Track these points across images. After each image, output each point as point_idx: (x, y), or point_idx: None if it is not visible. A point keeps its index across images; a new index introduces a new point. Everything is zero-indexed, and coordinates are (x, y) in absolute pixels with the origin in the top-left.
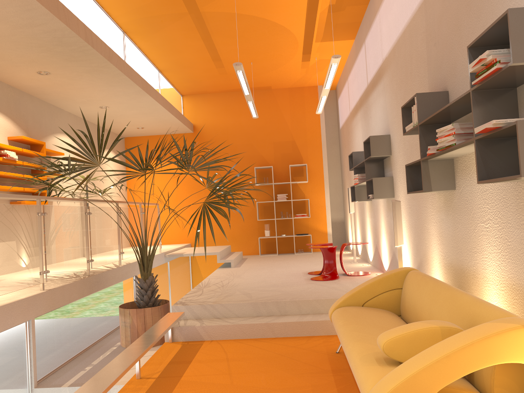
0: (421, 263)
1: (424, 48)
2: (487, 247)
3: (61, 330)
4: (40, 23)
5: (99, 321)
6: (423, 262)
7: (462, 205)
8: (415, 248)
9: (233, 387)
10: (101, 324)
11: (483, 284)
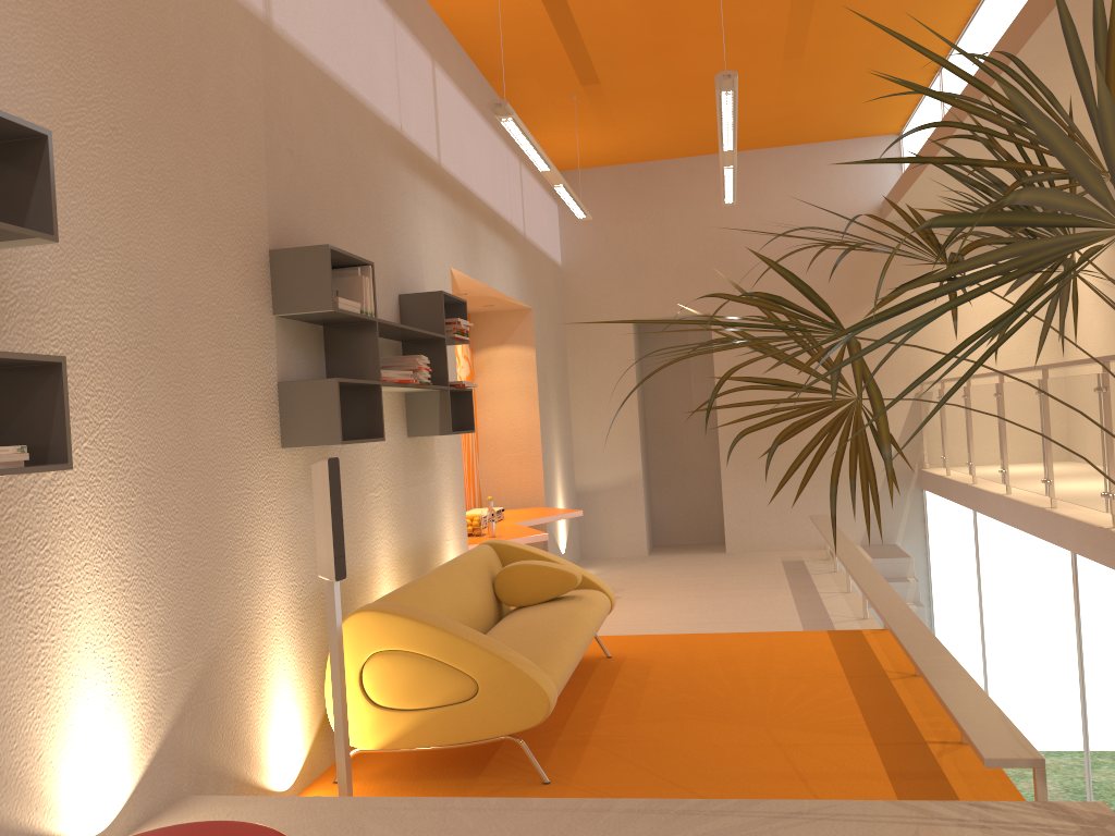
0: (212, 664)
1: (257, 115)
2: (377, 524)
3: None
4: None
5: None
6: (222, 653)
7: (343, 471)
8: (180, 635)
9: (761, 723)
10: None
11: (373, 581)
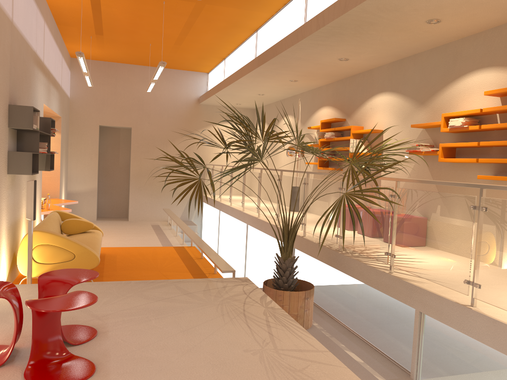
0: None
1: (9, 56)
2: (23, 202)
3: (309, 272)
4: (314, 44)
5: (341, 303)
6: None
7: (18, 182)
8: None
9: (157, 270)
10: (344, 309)
11: (21, 222)
